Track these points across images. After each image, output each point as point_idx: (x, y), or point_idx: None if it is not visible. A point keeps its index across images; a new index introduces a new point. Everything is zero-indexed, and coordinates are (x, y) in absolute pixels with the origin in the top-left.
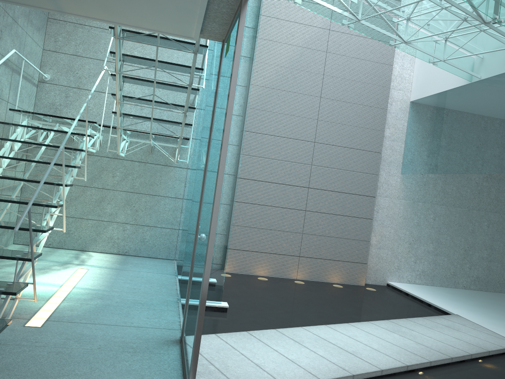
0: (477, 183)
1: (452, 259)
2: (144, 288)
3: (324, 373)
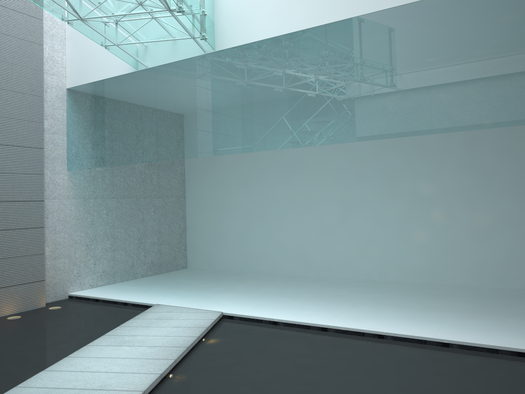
0: (141, 172)
1: (129, 251)
2: None
3: None
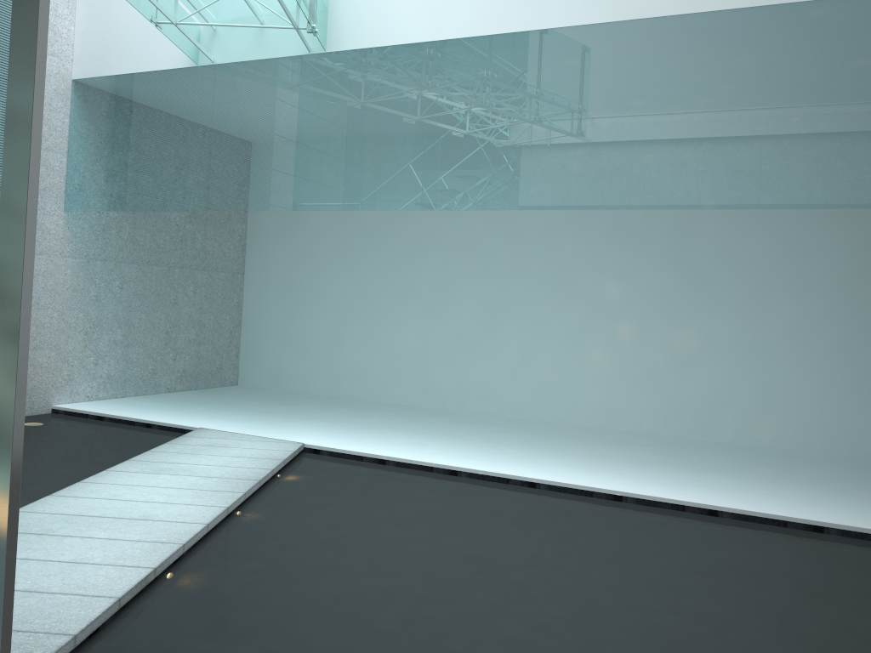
0: (179, 226)
1: (150, 350)
2: None
3: (145, 558)
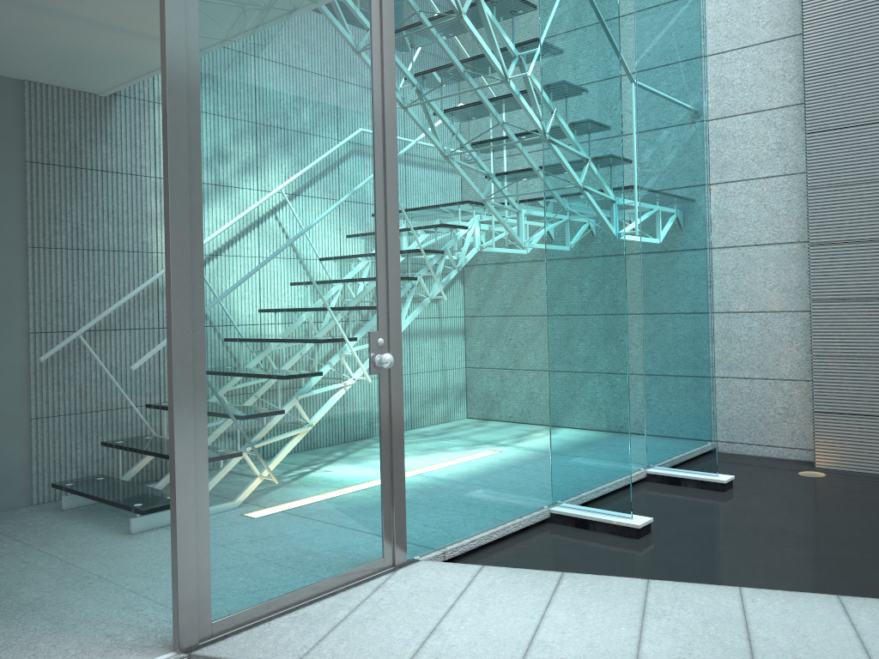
0: None
1: None
2: None
3: None
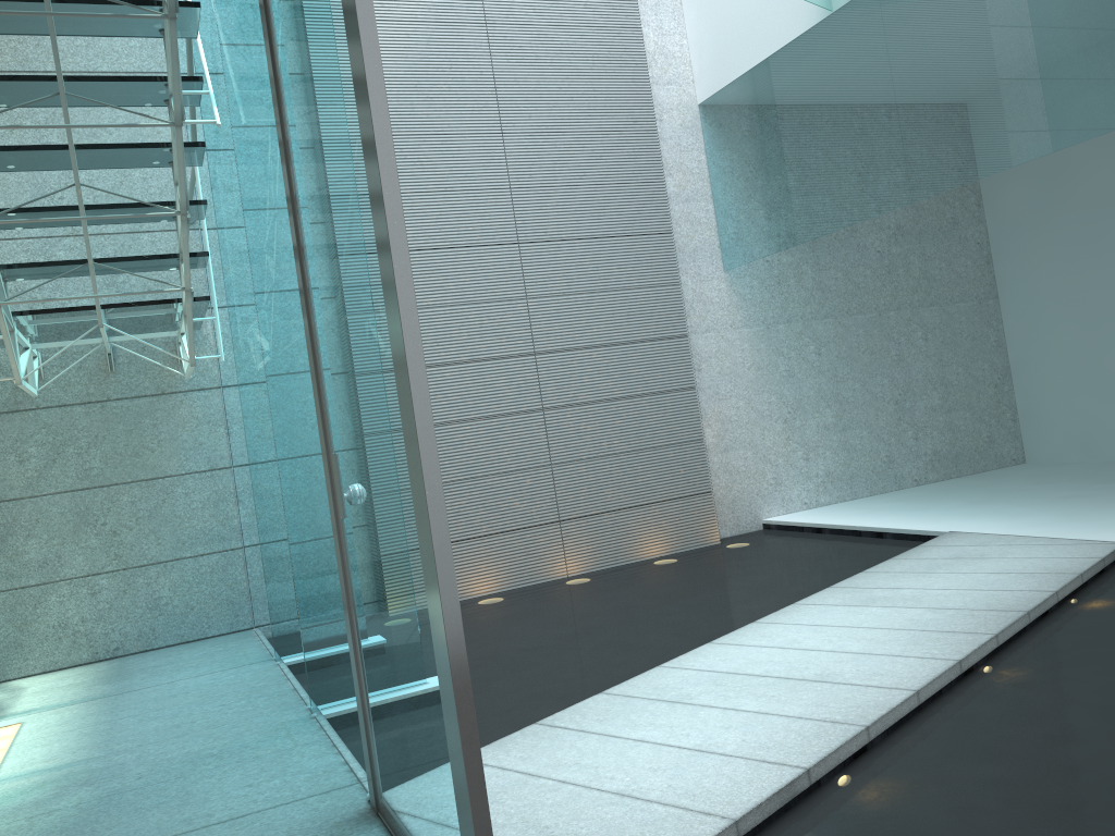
0: (880, 253)
1: (877, 430)
2: (204, 717)
3: (799, 749)
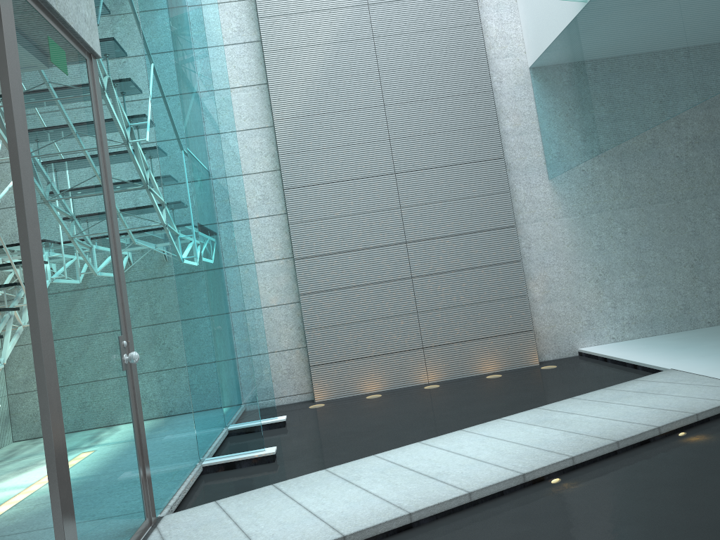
0: (679, 157)
1: (675, 286)
2: None
3: (358, 522)
